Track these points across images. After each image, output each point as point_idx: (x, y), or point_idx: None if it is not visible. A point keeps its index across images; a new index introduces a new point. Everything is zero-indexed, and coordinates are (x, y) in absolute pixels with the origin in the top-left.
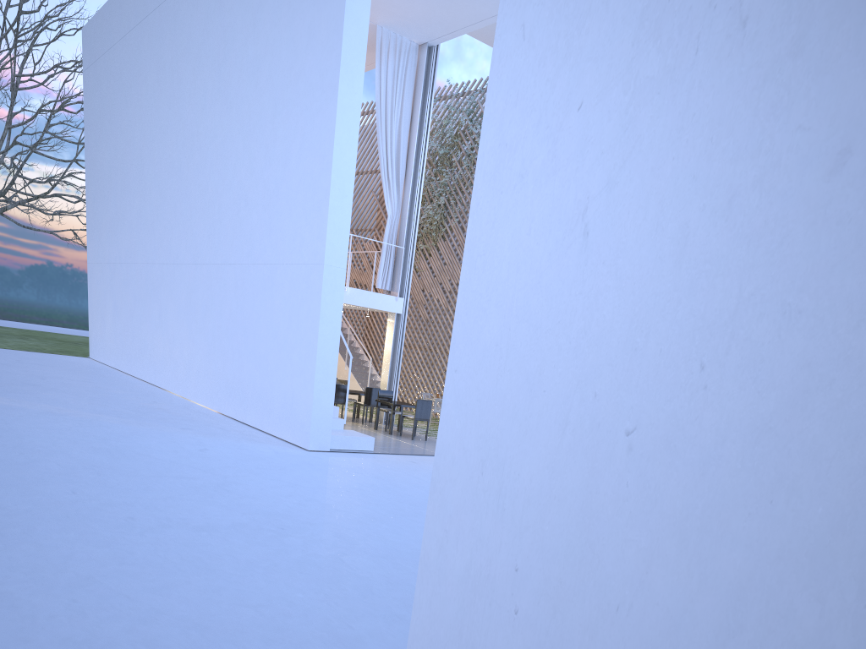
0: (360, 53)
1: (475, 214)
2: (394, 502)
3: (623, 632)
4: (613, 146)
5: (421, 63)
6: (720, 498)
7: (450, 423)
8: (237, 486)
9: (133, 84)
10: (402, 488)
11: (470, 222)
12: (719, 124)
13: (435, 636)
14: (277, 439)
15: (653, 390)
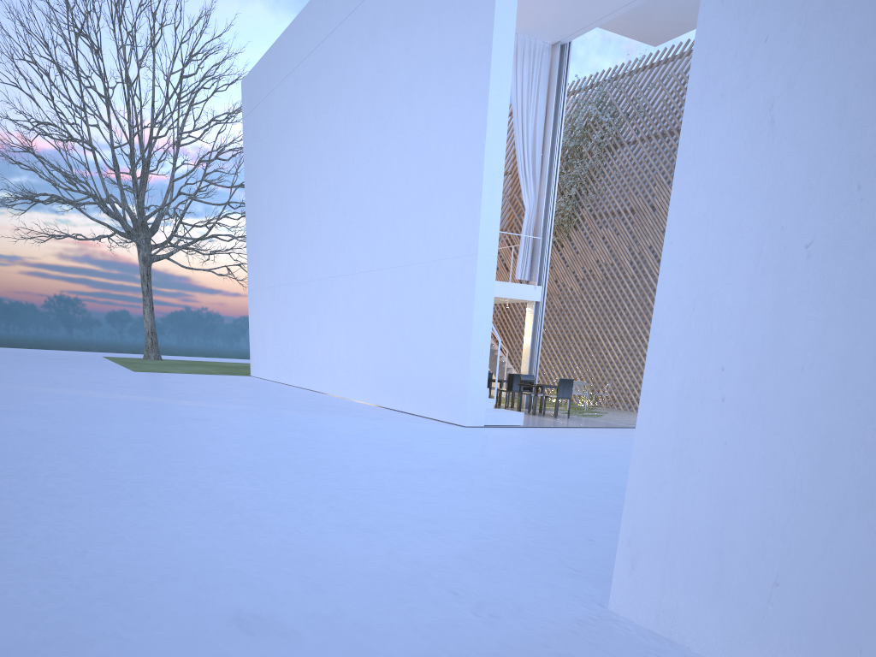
0: (508, 58)
1: (685, 129)
2: (554, 456)
3: (807, 383)
4: (791, 60)
5: (554, 62)
6: (874, 268)
7: (666, 282)
8: (416, 448)
9: (290, 123)
10: (557, 447)
11: (681, 136)
12: (865, 31)
13: (655, 443)
14: (435, 420)
15: (824, 212)
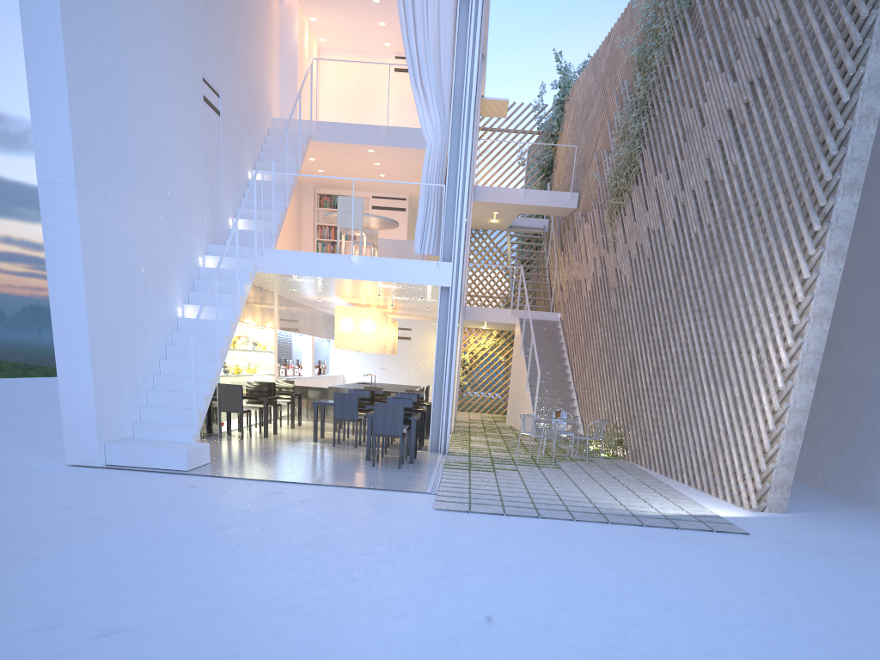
0: None
1: None
2: None
3: None
4: None
5: None
6: None
7: None
8: None
9: None
10: None
11: None
12: None
13: None
14: None
15: None
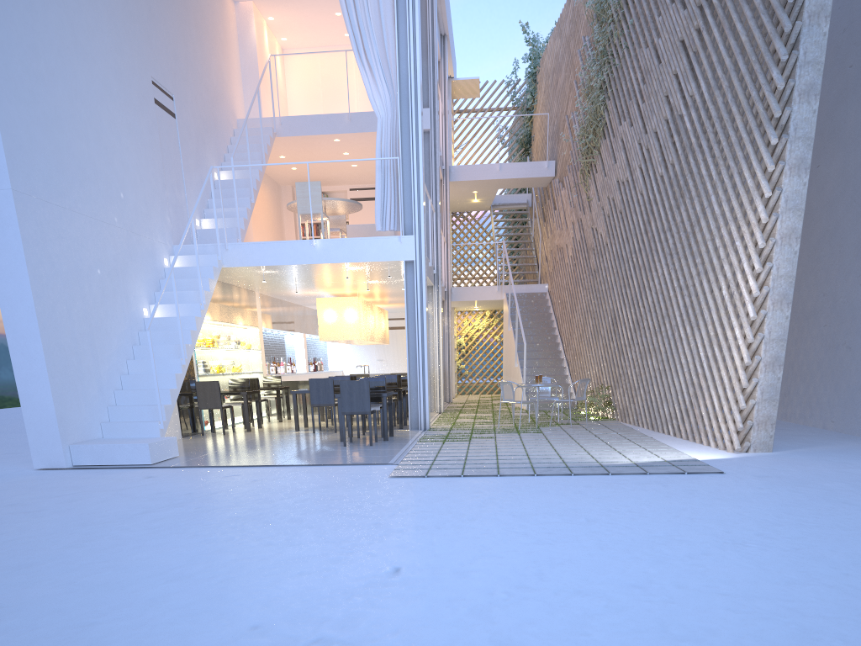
0: None
1: None
2: None
3: None
4: None
5: None
6: None
7: None
8: None
9: None
10: None
11: None
12: None
13: None
14: None
15: None
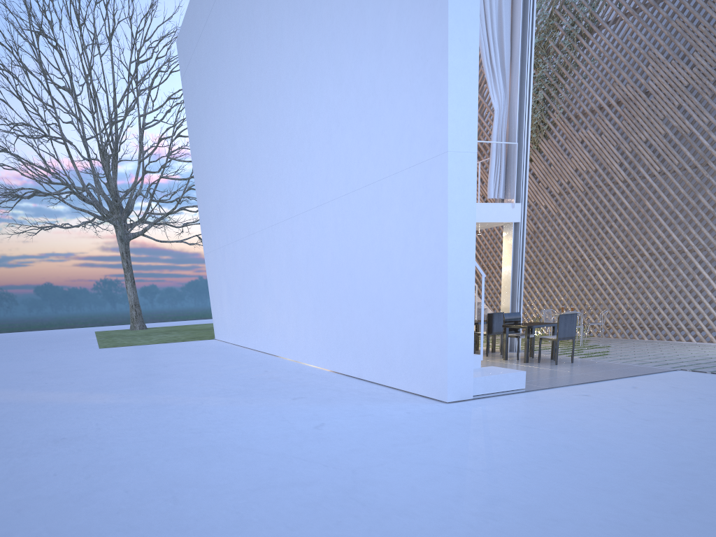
0: None
1: None
2: (630, 479)
3: None
4: None
5: None
6: None
7: None
8: (374, 489)
9: (218, 64)
10: (613, 444)
11: None
12: None
13: None
14: (403, 392)
15: None
